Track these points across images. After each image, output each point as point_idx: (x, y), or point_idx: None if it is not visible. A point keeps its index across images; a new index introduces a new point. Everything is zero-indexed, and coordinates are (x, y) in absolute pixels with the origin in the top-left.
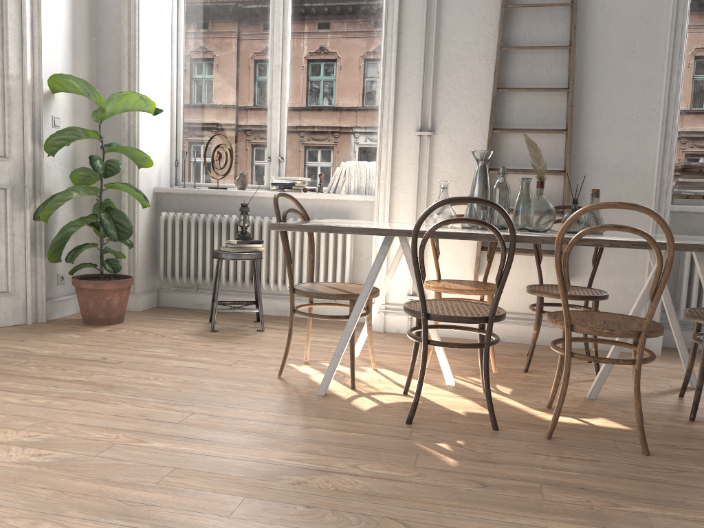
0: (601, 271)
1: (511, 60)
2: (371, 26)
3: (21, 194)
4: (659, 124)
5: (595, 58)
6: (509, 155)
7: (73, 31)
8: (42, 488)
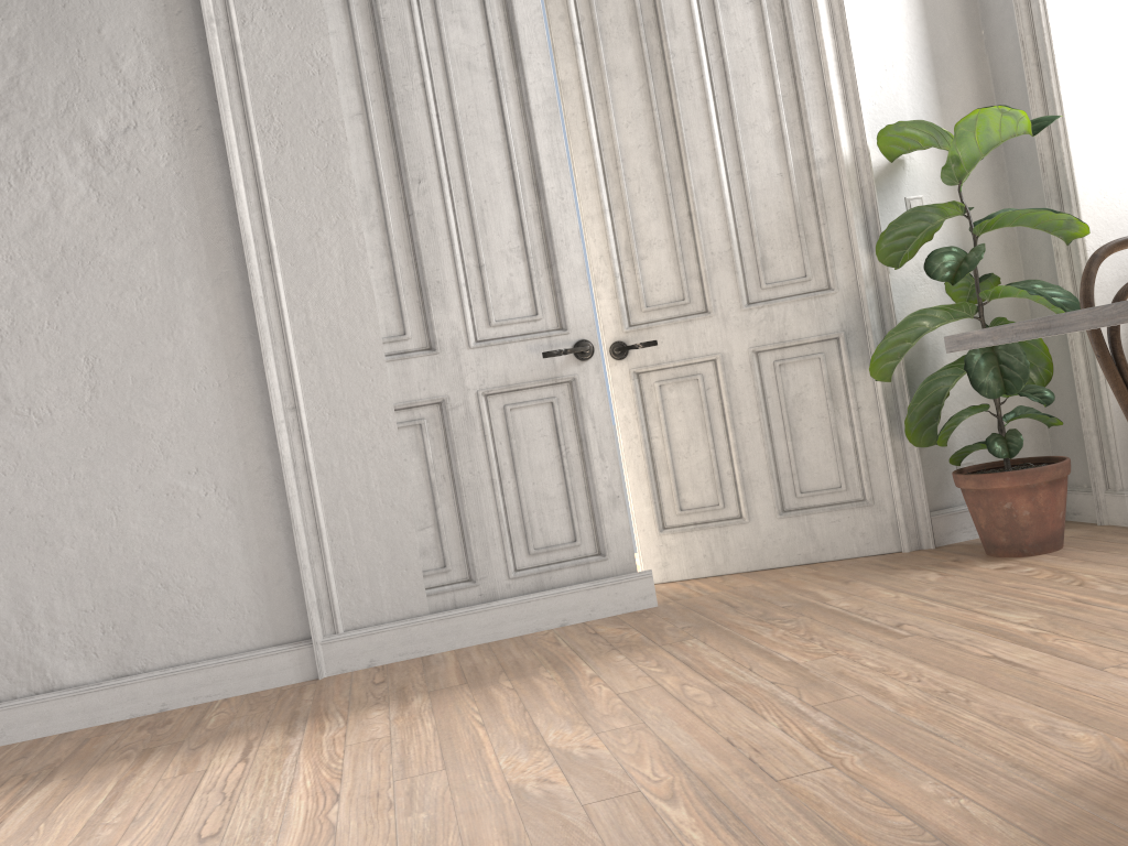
0: None
1: None
2: None
3: (861, 342)
4: None
5: None
6: None
7: (931, 39)
8: (459, 834)
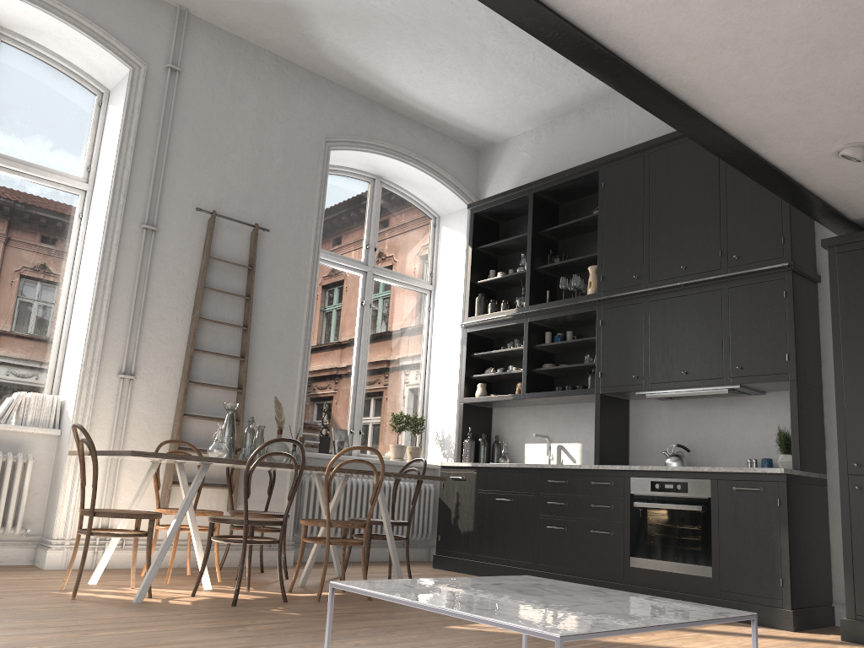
0: (256, 501)
1: (202, 328)
2: (54, 264)
3: None
4: (296, 392)
5: (259, 338)
6: (195, 403)
7: None
8: None
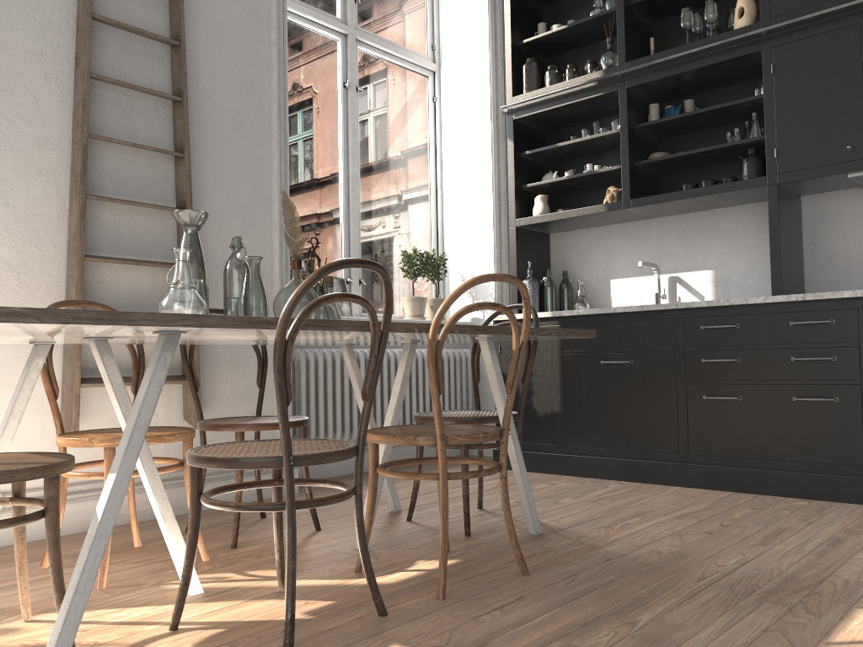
0: (230, 399)
1: (97, 97)
2: None
3: None
4: (274, 216)
5: (203, 121)
6: (102, 235)
7: None
8: None
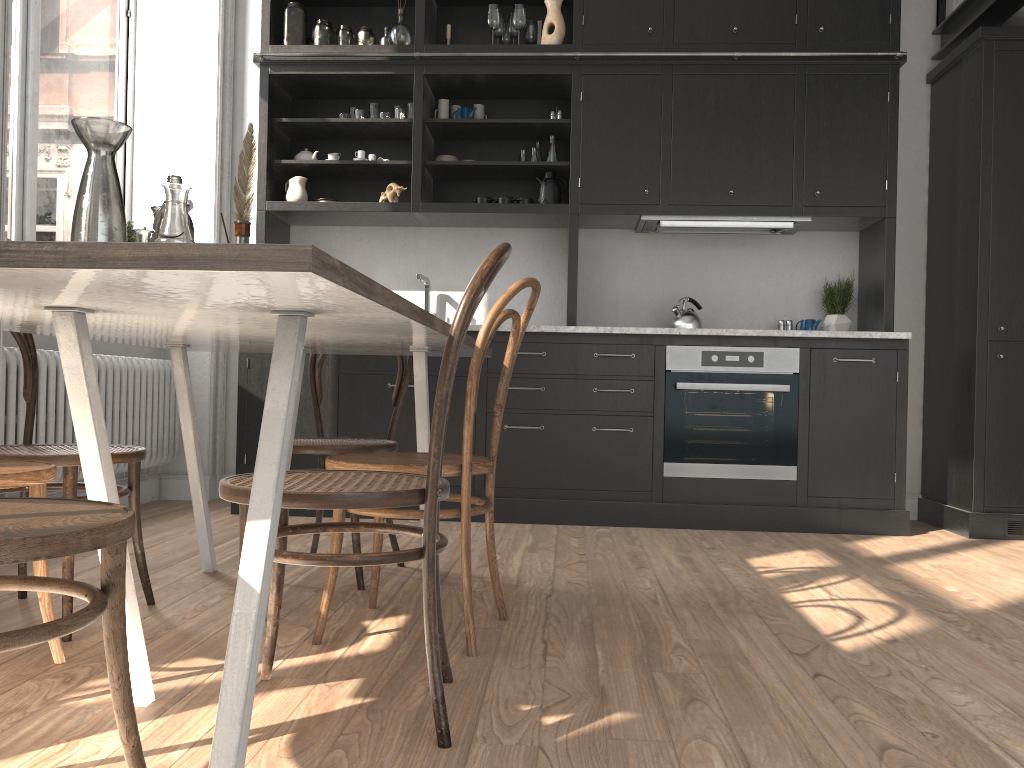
0: None
1: None
2: None
3: None
4: None
5: None
6: None
7: None
8: None
